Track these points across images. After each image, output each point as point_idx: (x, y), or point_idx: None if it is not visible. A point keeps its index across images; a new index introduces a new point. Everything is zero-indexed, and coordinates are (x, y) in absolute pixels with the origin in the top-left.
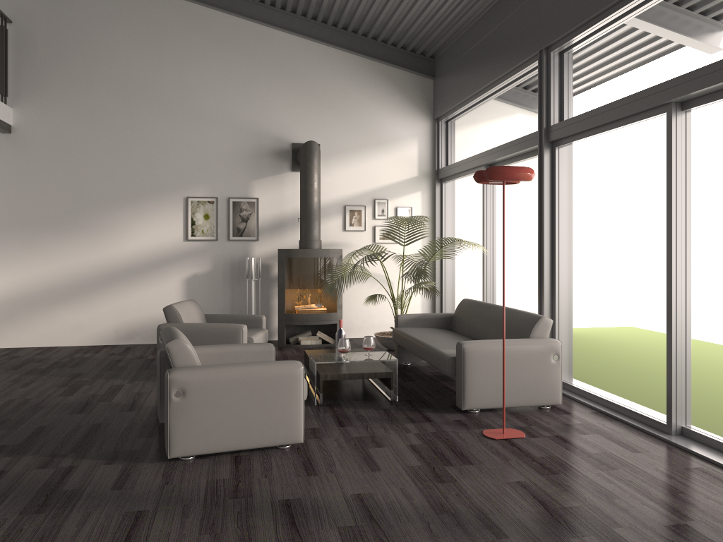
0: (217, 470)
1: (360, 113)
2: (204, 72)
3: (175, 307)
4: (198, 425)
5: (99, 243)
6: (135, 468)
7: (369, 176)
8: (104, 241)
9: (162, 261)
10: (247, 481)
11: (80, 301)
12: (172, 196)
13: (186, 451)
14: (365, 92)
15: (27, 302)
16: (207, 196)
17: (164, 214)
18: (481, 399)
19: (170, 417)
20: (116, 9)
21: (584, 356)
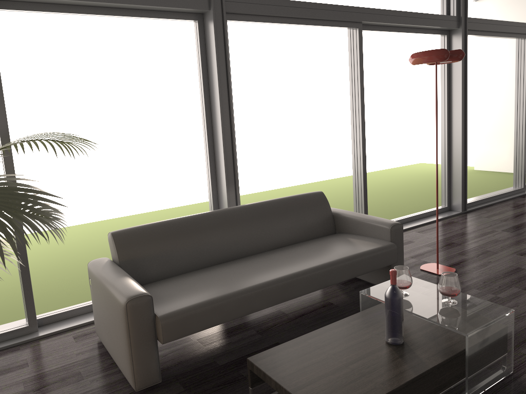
0: None
1: None
2: None
3: None
4: None
5: None
6: None
7: None
8: None
9: None
10: None
11: None
12: None
13: None
14: None
15: None
16: None
17: None
18: None
19: None
20: None
21: (52, 279)
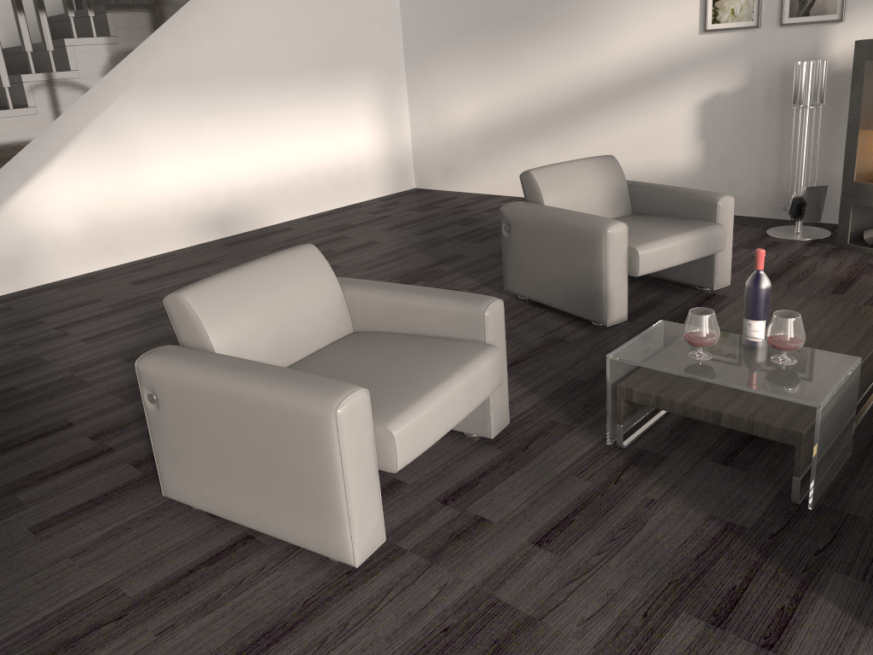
0: (165, 561)
1: None
2: None
3: (534, 175)
4: (184, 462)
5: (577, 46)
6: (131, 491)
7: None
8: (583, 43)
9: (663, 72)
10: (124, 626)
11: (556, 137)
12: None
13: (178, 495)
14: None
15: (500, 135)
16: None
17: None
18: None
19: (151, 432)
20: None
21: None
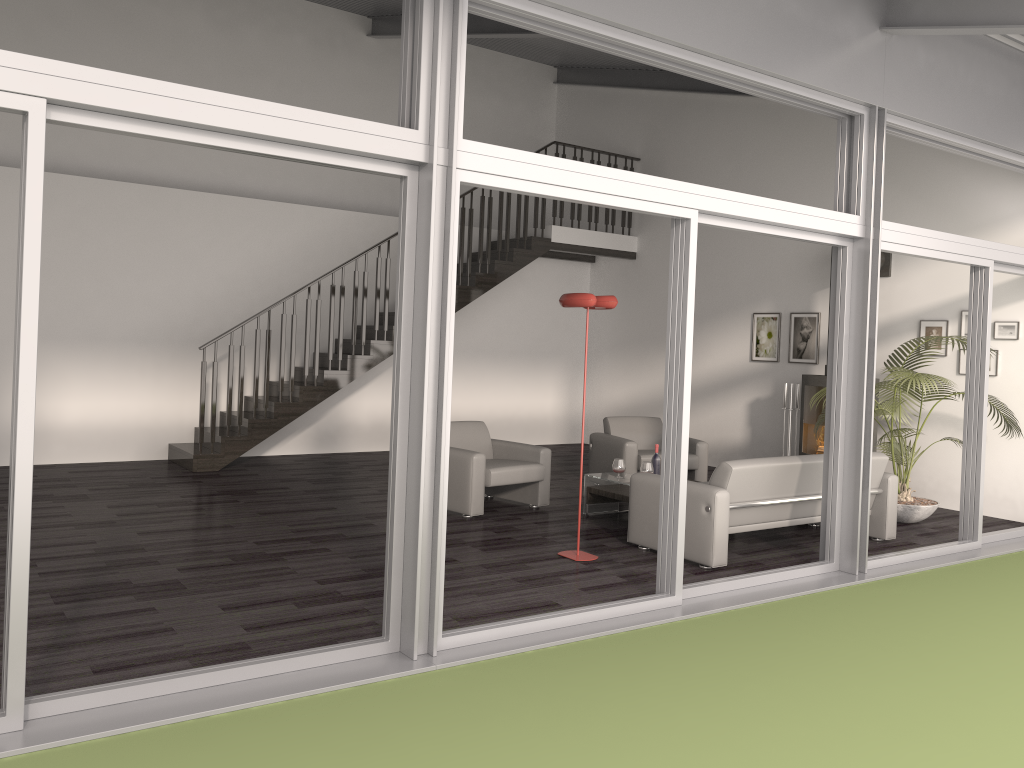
0: None
1: (947, 190)
2: (774, 172)
3: (608, 419)
4: None
5: None
6: None
7: (956, 277)
8: None
9: (730, 382)
10: None
11: None
12: (742, 312)
13: None
14: (955, 159)
15: (638, 412)
16: (772, 312)
17: (734, 332)
18: (640, 535)
19: None
20: (707, 125)
21: None
